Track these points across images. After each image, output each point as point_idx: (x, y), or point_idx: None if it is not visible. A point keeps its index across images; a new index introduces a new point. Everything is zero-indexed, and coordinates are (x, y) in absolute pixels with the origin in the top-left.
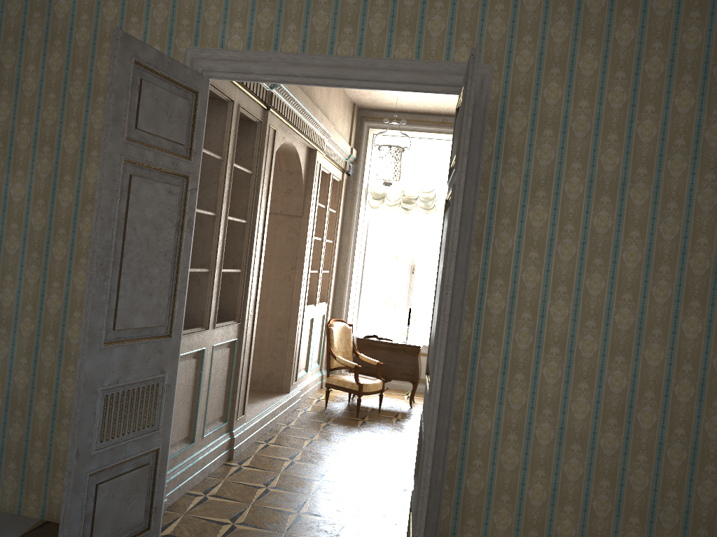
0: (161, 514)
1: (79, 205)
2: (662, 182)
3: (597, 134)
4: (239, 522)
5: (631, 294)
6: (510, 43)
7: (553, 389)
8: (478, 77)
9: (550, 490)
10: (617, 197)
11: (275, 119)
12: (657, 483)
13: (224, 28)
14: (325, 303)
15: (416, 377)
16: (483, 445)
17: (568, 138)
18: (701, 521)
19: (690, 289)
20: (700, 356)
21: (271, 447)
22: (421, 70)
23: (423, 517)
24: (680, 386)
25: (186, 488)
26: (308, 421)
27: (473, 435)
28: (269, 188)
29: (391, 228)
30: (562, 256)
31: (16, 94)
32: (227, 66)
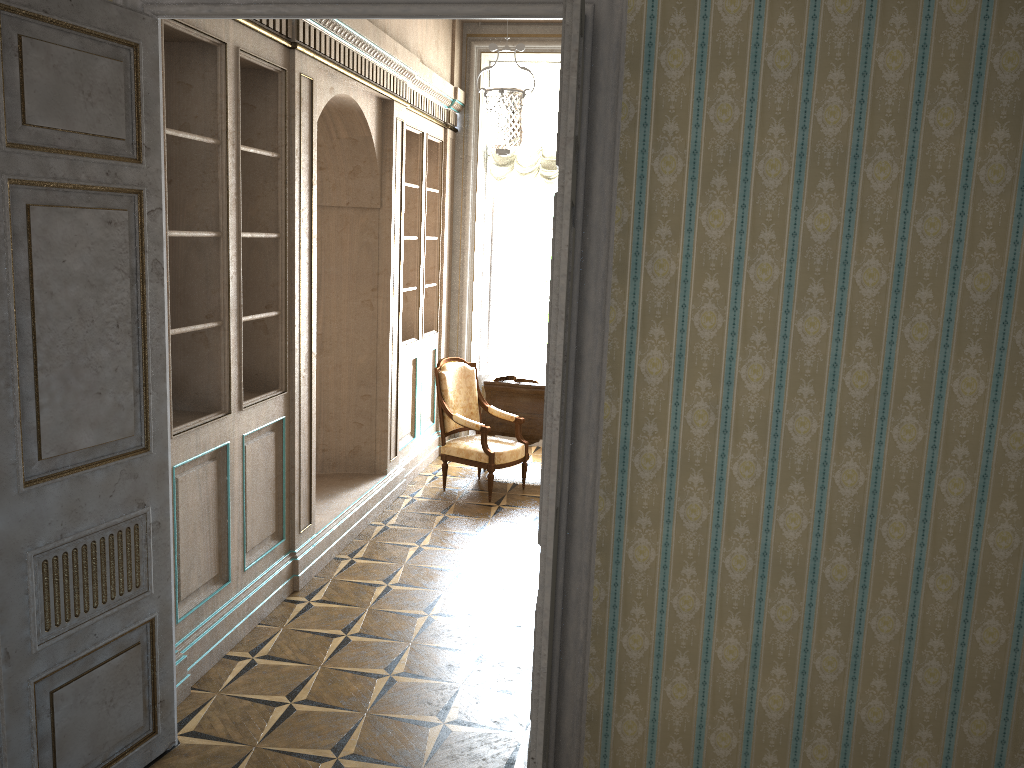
0: (174, 708)
1: None
2: (921, 149)
3: (810, 73)
4: (301, 700)
5: (871, 339)
6: None
7: (750, 496)
8: None
9: (750, 646)
10: (845, 180)
11: (310, 63)
12: (914, 628)
13: None
14: (435, 331)
15: None
16: (645, 585)
17: (761, 82)
18: (980, 679)
19: (965, 326)
20: (981, 432)
21: (358, 565)
22: None
23: (541, 729)
24: (949, 480)
25: (223, 649)
26: (416, 515)
27: (629, 571)
28: (312, 176)
29: (528, 208)
30: (757, 284)
31: None
32: None
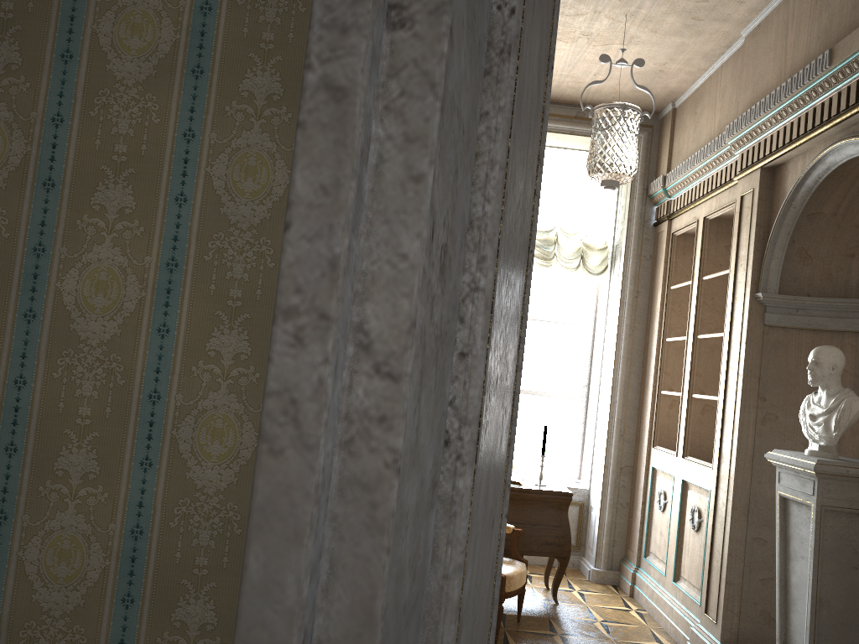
0: None
1: None
2: None
3: None
4: None
5: None
6: None
7: None
8: None
9: None
10: None
11: None
12: None
13: None
14: None
15: (567, 548)
16: None
17: None
18: None
19: None
20: None
21: None
22: None
23: None
24: None
25: None
26: None
27: None
28: None
29: None
30: None
31: None
32: None
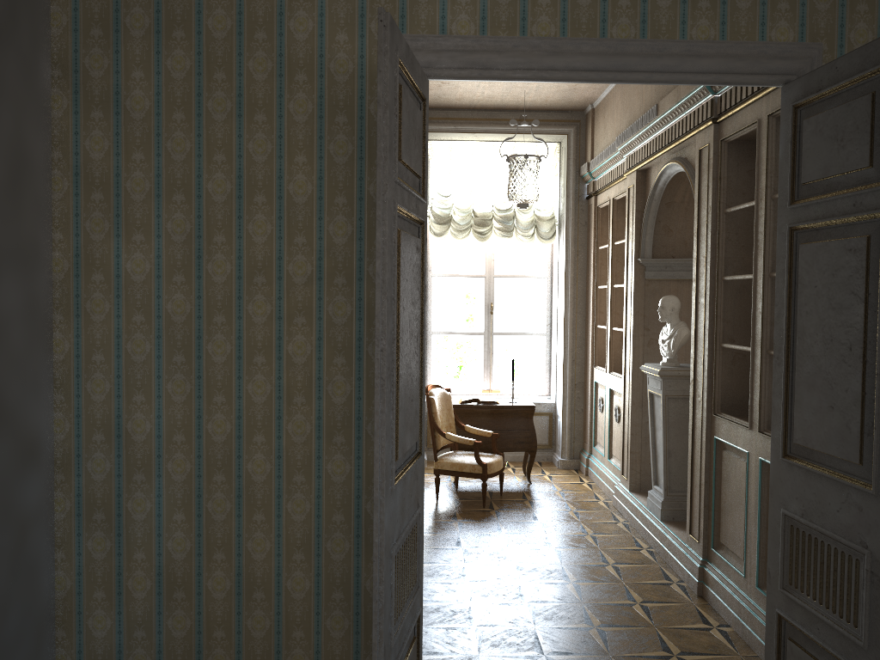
0: None
1: (243, 278)
2: None
3: None
4: None
5: None
6: (841, 13)
7: None
8: (807, 61)
9: None
10: None
11: None
12: None
13: (443, 4)
14: None
15: (534, 444)
16: None
17: None
18: None
19: None
20: None
21: (426, 568)
22: (731, 55)
23: None
24: None
25: None
26: (434, 523)
27: None
28: None
29: (457, 259)
30: None
31: (117, 117)
32: (457, 59)
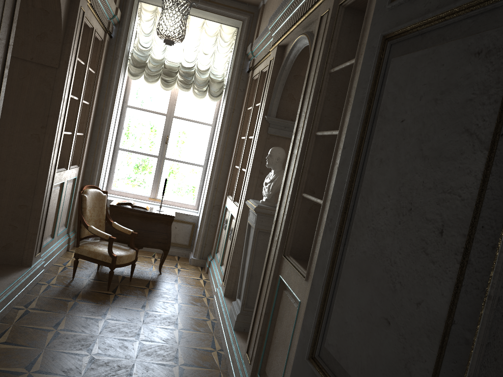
0: None
1: None
2: None
3: None
4: None
5: None
6: None
7: None
8: None
9: None
10: None
11: None
12: None
13: None
14: (78, 166)
15: (168, 245)
16: None
17: None
18: None
19: None
20: None
21: (1, 351)
22: None
23: None
24: None
25: None
26: (52, 300)
27: None
28: (14, 14)
29: (148, 98)
30: None
31: None
32: None
